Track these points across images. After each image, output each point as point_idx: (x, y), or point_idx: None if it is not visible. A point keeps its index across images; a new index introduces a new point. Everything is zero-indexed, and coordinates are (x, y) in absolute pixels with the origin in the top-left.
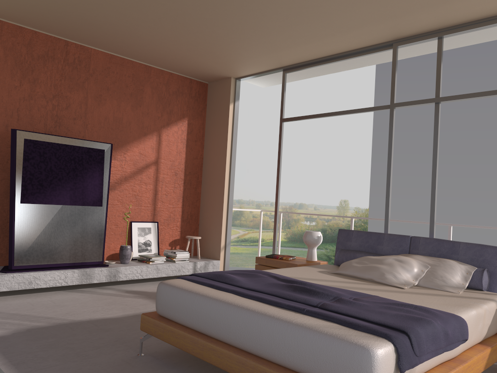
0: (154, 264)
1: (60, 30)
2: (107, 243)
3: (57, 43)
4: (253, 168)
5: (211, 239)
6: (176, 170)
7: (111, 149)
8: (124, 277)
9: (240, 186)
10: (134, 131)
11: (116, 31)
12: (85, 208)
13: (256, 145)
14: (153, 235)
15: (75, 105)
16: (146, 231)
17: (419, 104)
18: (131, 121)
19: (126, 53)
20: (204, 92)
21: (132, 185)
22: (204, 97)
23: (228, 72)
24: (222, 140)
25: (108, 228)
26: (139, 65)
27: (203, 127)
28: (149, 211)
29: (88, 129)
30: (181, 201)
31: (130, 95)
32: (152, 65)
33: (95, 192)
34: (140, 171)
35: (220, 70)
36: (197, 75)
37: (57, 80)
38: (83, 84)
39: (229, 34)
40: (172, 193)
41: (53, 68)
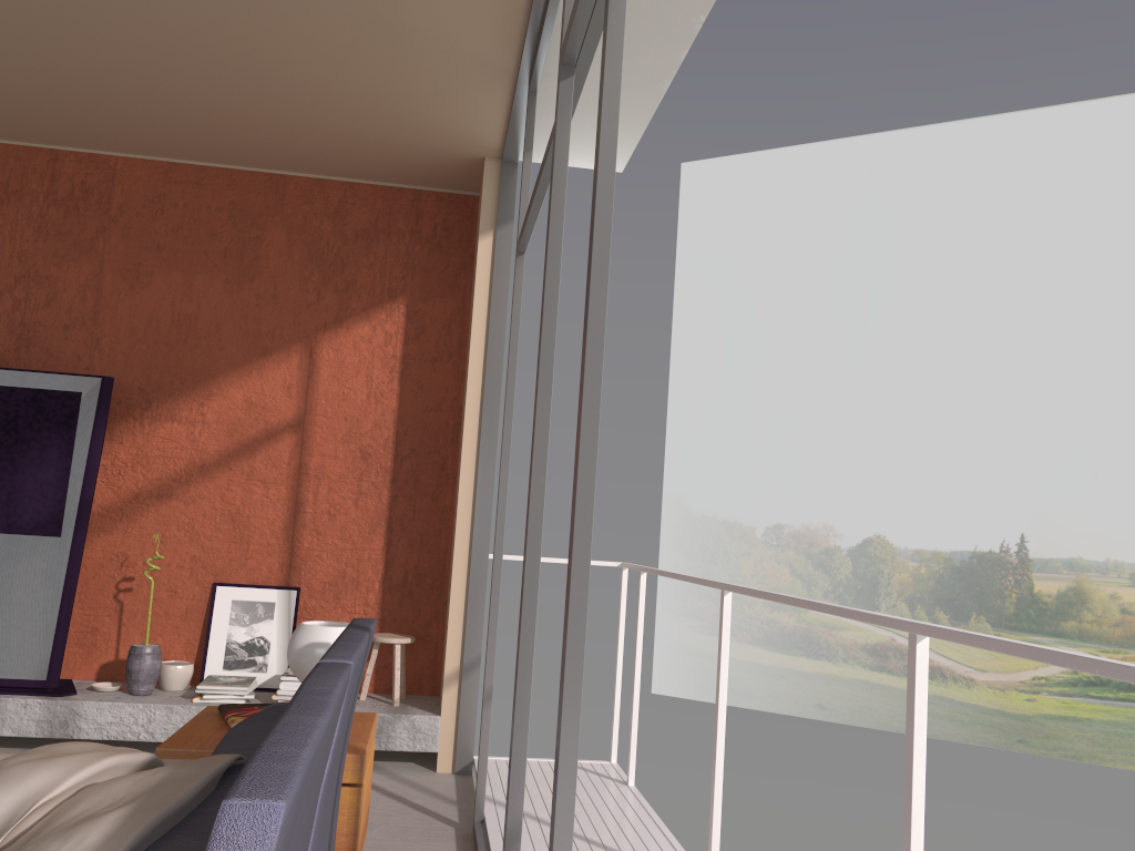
0: (199, 704)
1: (4, 125)
2: (143, 637)
3: (30, 160)
4: (1112, 466)
5: (444, 649)
6: (366, 444)
7: (106, 391)
8: (94, 730)
9: (1073, 520)
10: (231, 347)
11: (54, 91)
12: (13, 540)
13: (1118, 397)
14: (278, 624)
15: (71, 295)
16: (257, 613)
17: (583, 4)
18: (224, 320)
19: (191, 151)
20: (466, 220)
21: (222, 486)
22: (466, 236)
23: (450, 142)
24: (469, 347)
25: (149, 599)
26: (249, 178)
27: (461, 321)
28: (275, 557)
29: (100, 349)
30: (384, 532)
31: (222, 255)
32: (289, 173)
33: (44, 500)
34: (248, 448)
35: (423, 142)
36: (415, 175)
37: (27, 242)
38: (92, 244)
39: (199, 3)
40: (352, 509)
41: (18, 216)
